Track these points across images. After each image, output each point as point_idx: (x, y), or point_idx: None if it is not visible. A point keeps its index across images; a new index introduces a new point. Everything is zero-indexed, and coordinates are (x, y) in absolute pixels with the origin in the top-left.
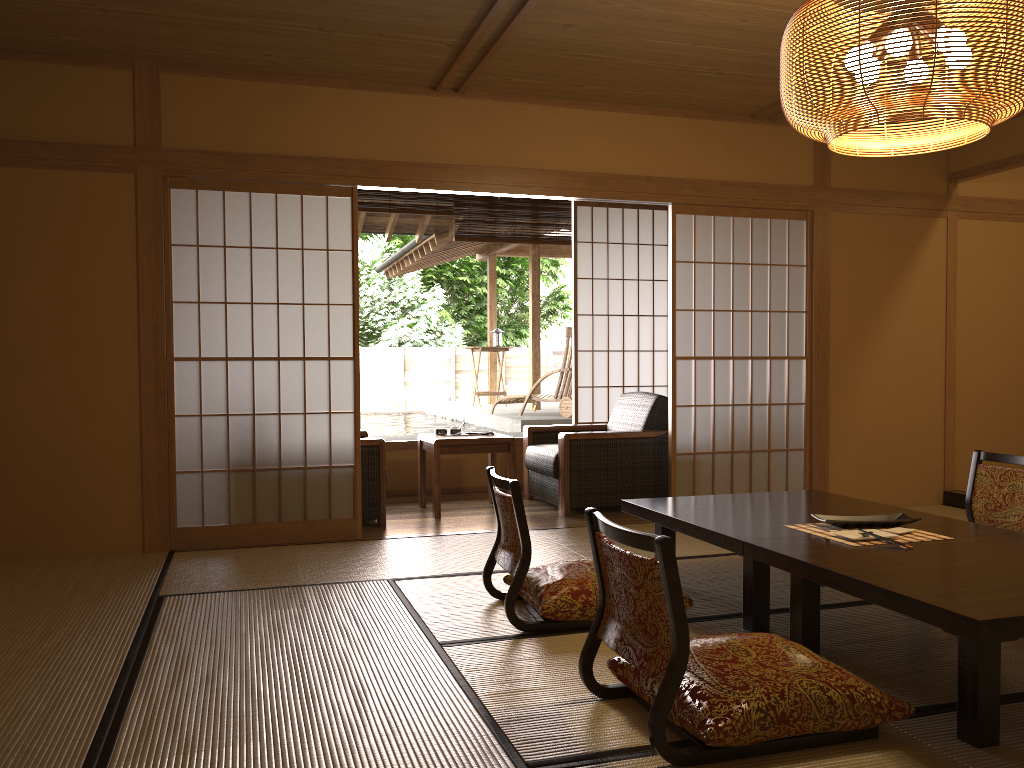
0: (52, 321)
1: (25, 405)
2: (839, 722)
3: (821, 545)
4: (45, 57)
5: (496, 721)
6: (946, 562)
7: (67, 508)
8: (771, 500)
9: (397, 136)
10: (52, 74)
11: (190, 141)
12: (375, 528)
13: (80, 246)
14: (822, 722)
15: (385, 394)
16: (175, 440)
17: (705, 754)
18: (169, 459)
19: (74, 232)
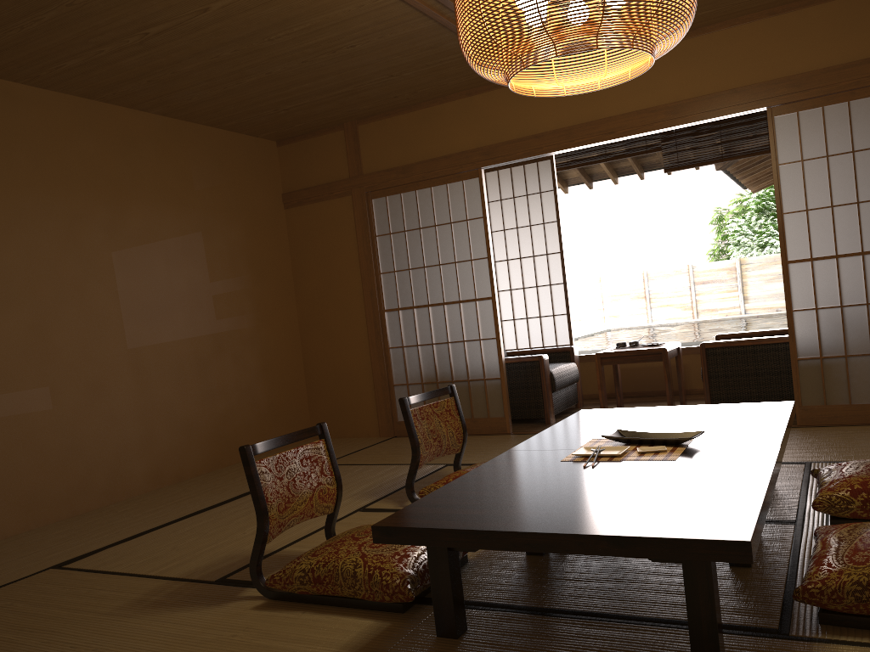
0: (322, 295)
1: (316, 346)
2: (359, 592)
3: (540, 458)
4: (303, 136)
5: (269, 556)
6: (561, 481)
7: (340, 408)
8: (696, 413)
9: (503, 121)
10: (307, 145)
11: (377, 165)
12: (540, 425)
13: (330, 247)
14: (347, 589)
15: (776, 297)
16: (390, 364)
17: (281, 594)
18: (388, 376)
19: (327, 239)
